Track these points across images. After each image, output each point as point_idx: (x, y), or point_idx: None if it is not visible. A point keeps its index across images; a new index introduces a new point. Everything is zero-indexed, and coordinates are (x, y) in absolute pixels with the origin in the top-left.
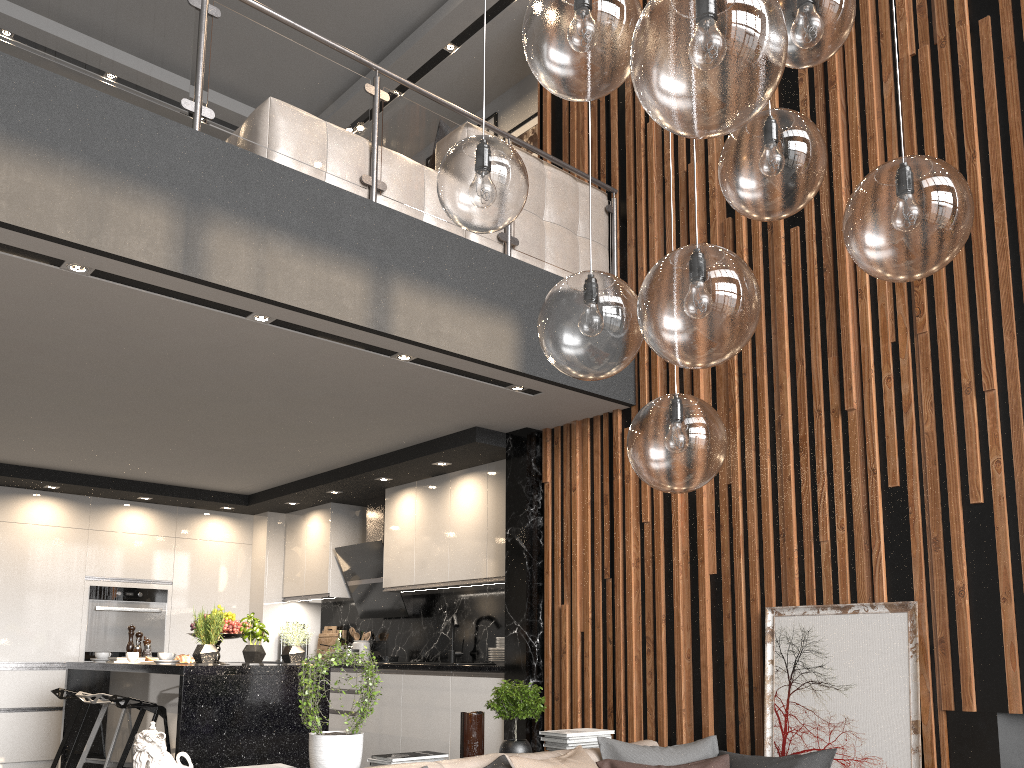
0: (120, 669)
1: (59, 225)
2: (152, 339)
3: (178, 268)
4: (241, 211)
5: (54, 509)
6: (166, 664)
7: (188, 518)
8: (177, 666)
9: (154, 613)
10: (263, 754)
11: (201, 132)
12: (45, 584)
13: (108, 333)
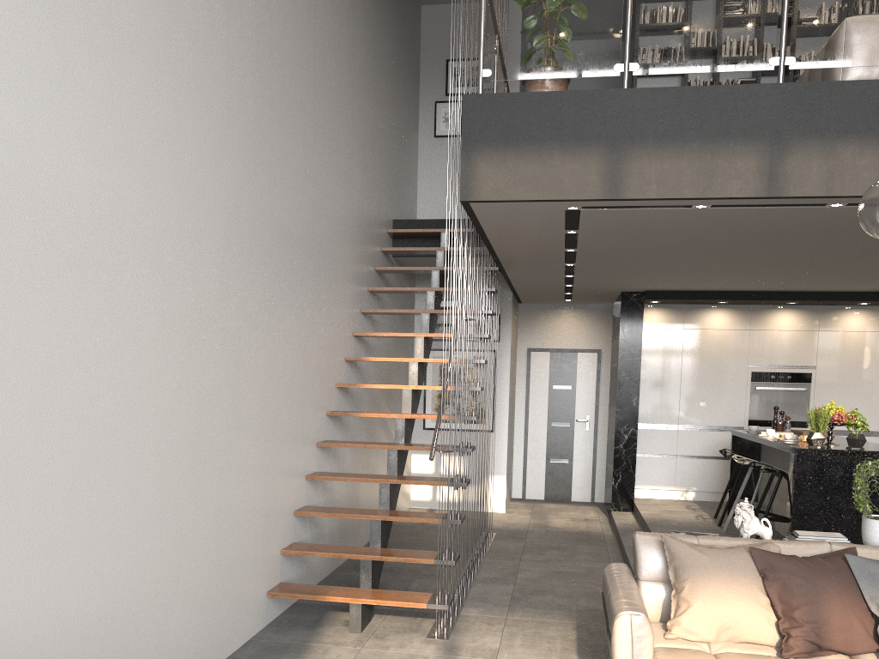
0: (760, 442)
1: (685, 189)
2: (761, 226)
3: (764, 193)
4: (813, 133)
5: (725, 317)
6: (789, 443)
7: (829, 314)
8: (792, 447)
9: (800, 391)
10: (859, 516)
11: (782, 83)
12: (720, 372)
13: (731, 228)
